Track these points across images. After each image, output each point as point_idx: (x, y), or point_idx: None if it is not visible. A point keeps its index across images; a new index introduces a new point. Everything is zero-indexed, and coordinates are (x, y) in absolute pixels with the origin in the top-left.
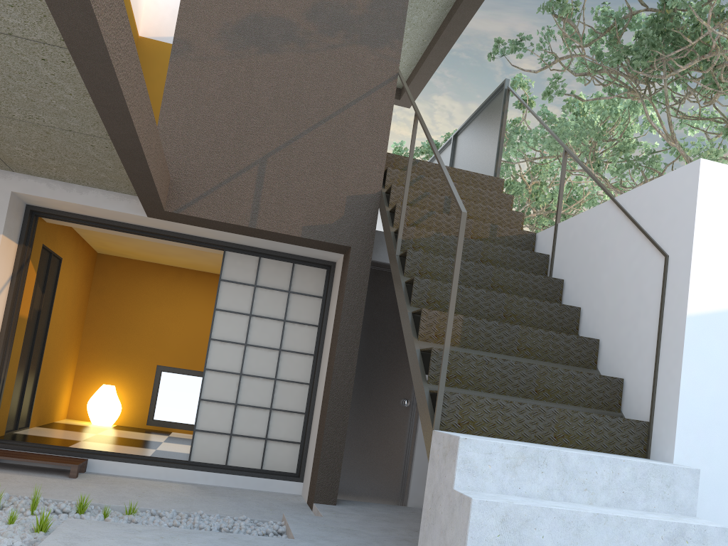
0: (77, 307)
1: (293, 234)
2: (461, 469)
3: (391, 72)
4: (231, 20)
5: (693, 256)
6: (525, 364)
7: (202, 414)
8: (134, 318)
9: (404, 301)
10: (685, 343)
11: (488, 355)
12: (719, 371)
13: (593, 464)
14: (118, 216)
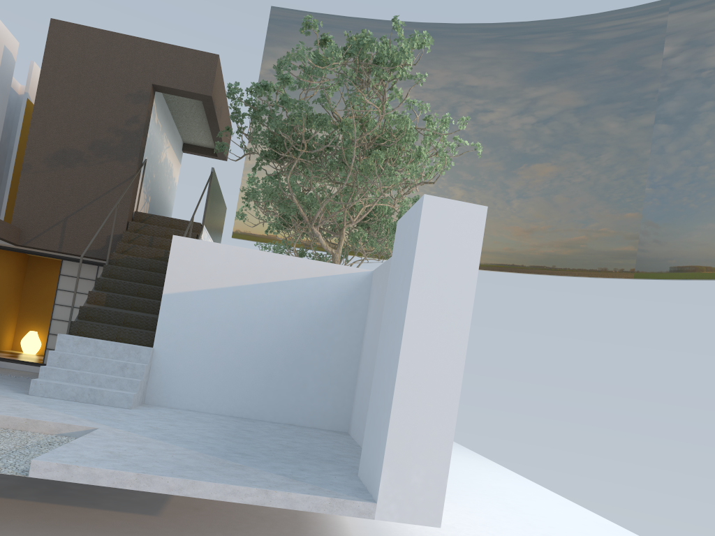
0: (13, 287)
1: (79, 254)
2: (57, 344)
3: (132, 173)
4: (51, 152)
5: (167, 272)
6: (119, 312)
7: (50, 341)
8: (50, 293)
9: (93, 287)
10: (161, 304)
11: (115, 309)
12: (175, 315)
13: (108, 344)
14: (4, 245)
